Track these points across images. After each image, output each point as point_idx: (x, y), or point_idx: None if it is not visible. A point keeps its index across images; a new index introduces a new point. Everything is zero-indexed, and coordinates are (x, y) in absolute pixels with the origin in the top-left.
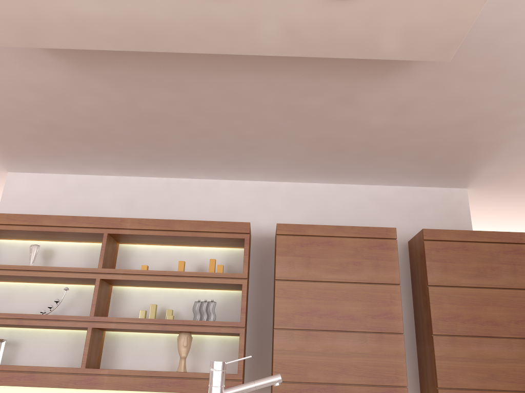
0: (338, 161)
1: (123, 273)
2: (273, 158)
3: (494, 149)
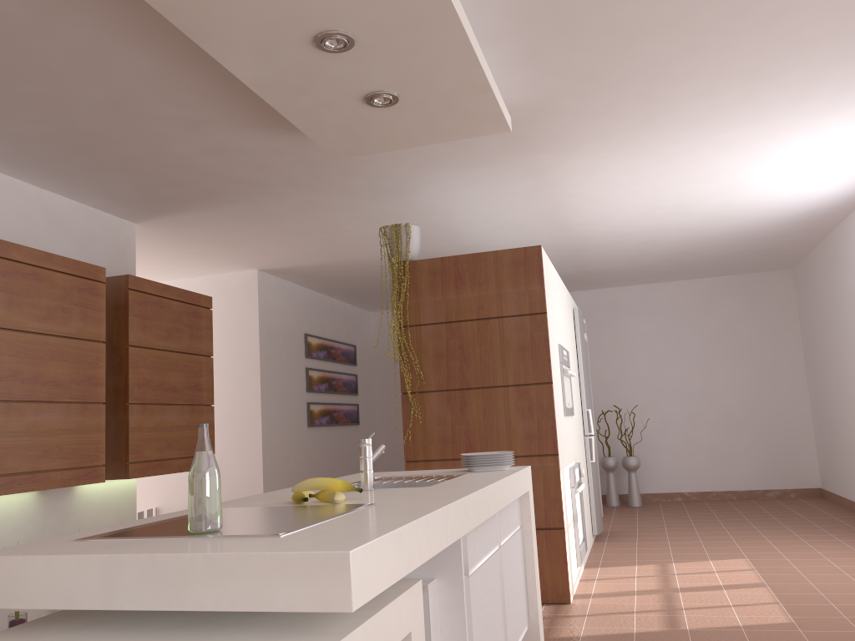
0: (61, 157)
1: None
2: None
3: (221, 205)
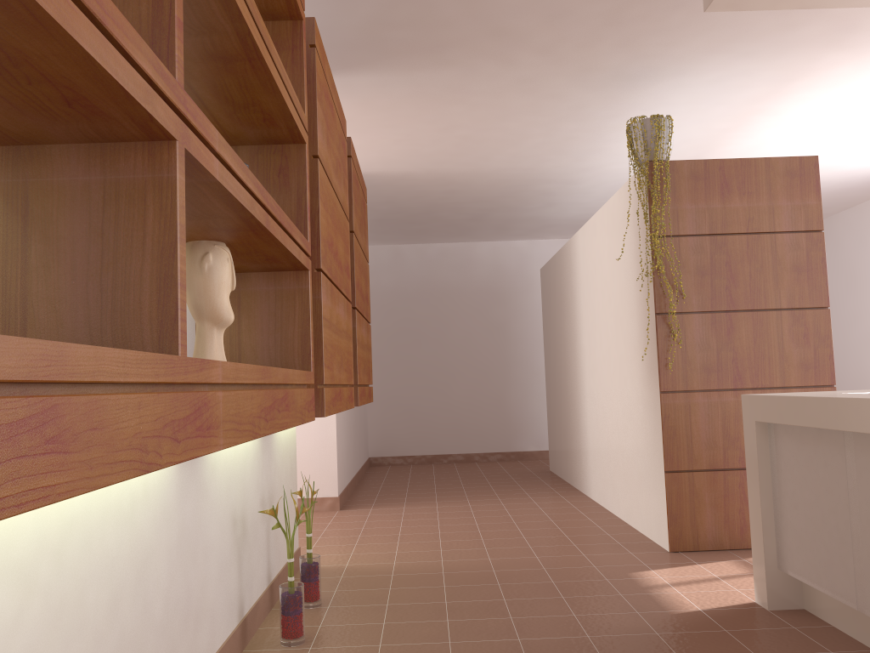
0: None
1: None
2: None
3: (427, 67)
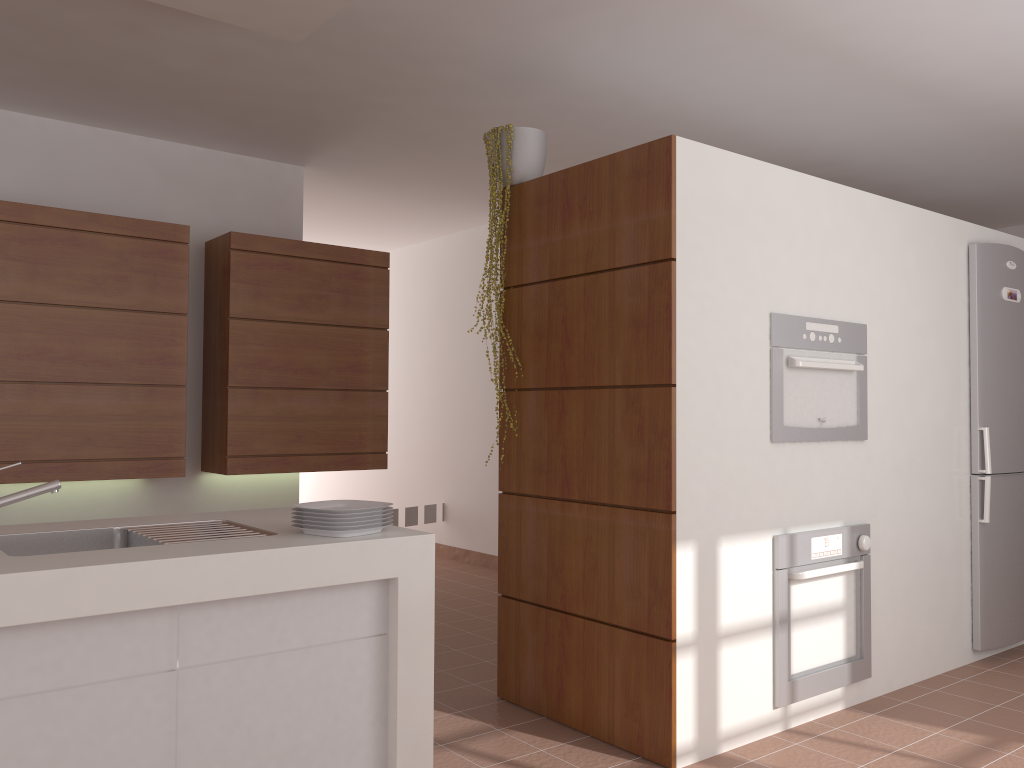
0: (99, 98)
1: None
2: None
3: (347, 131)
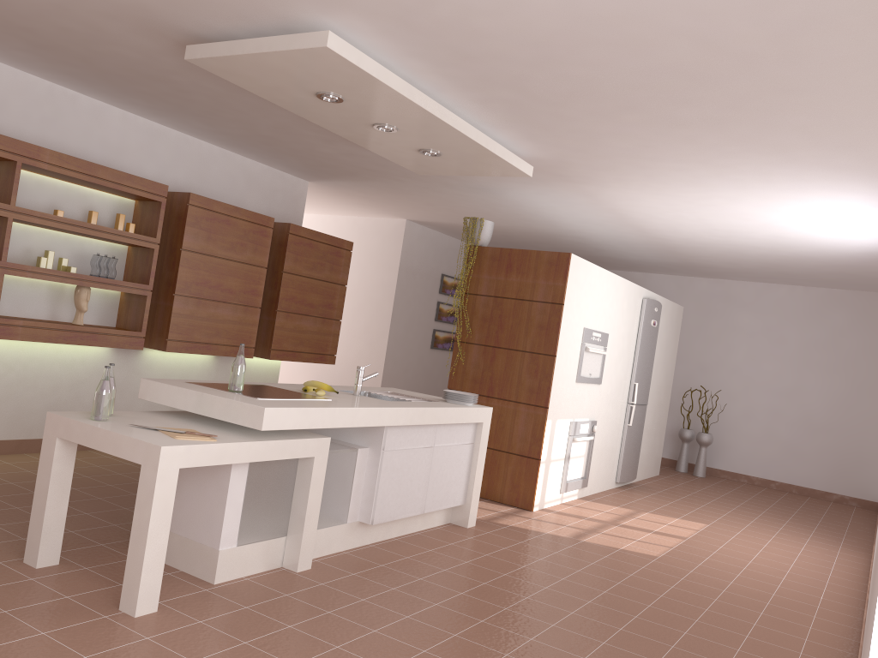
0: (253, 145)
1: (40, 217)
2: (204, 124)
3: (362, 180)
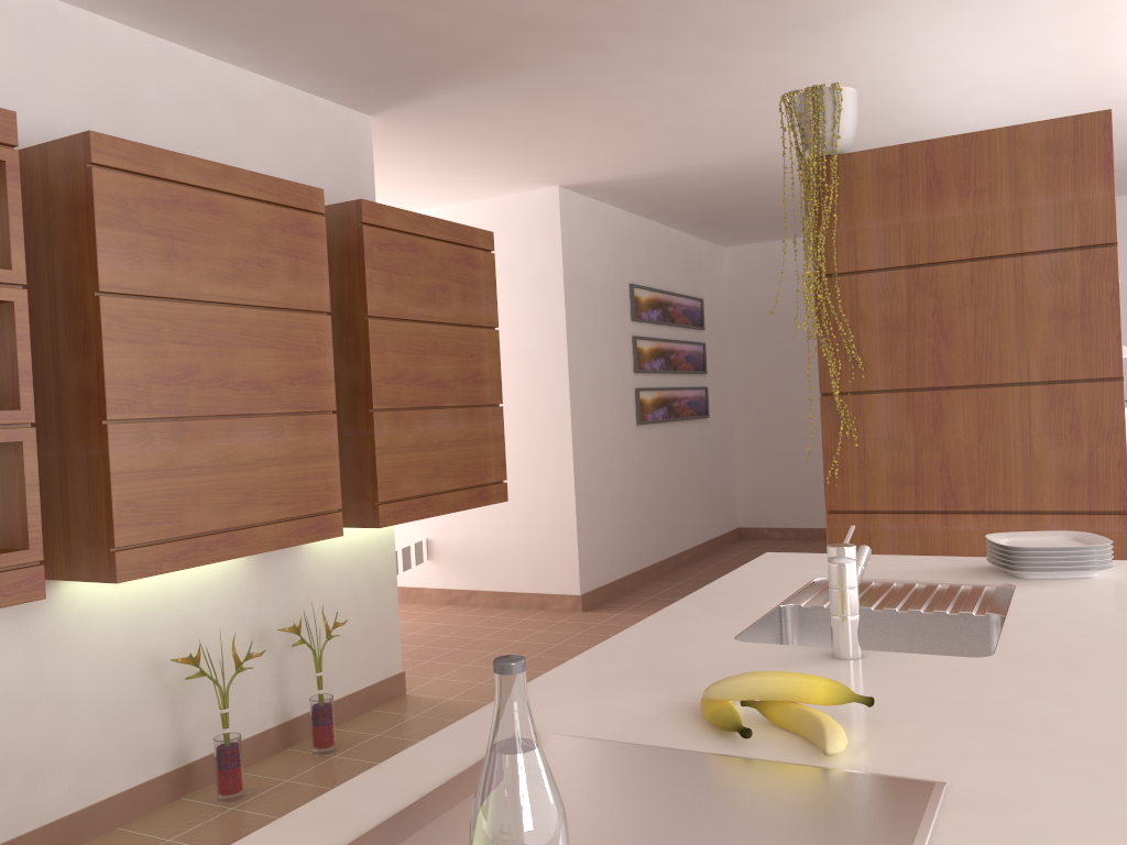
0: None
1: None
2: None
3: (502, 74)
